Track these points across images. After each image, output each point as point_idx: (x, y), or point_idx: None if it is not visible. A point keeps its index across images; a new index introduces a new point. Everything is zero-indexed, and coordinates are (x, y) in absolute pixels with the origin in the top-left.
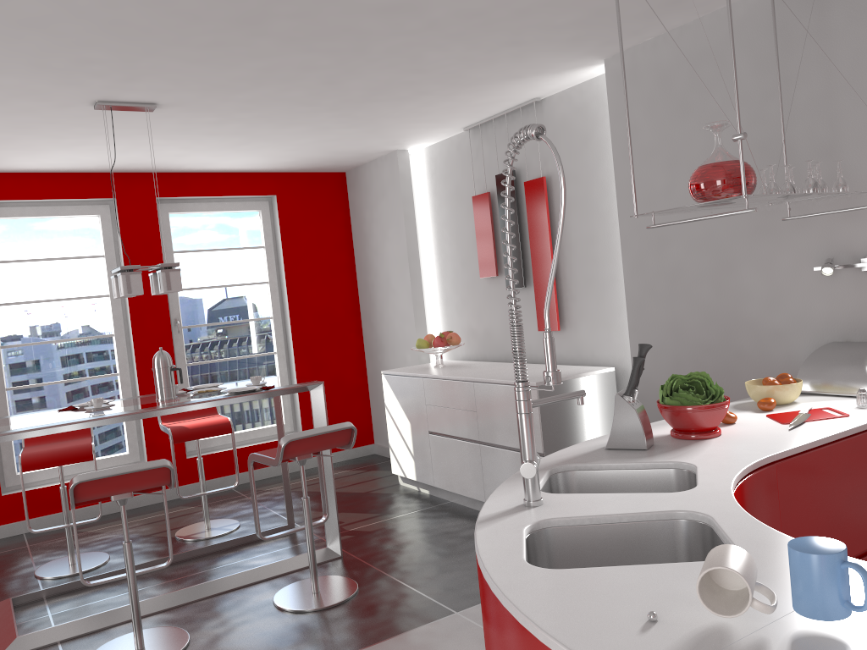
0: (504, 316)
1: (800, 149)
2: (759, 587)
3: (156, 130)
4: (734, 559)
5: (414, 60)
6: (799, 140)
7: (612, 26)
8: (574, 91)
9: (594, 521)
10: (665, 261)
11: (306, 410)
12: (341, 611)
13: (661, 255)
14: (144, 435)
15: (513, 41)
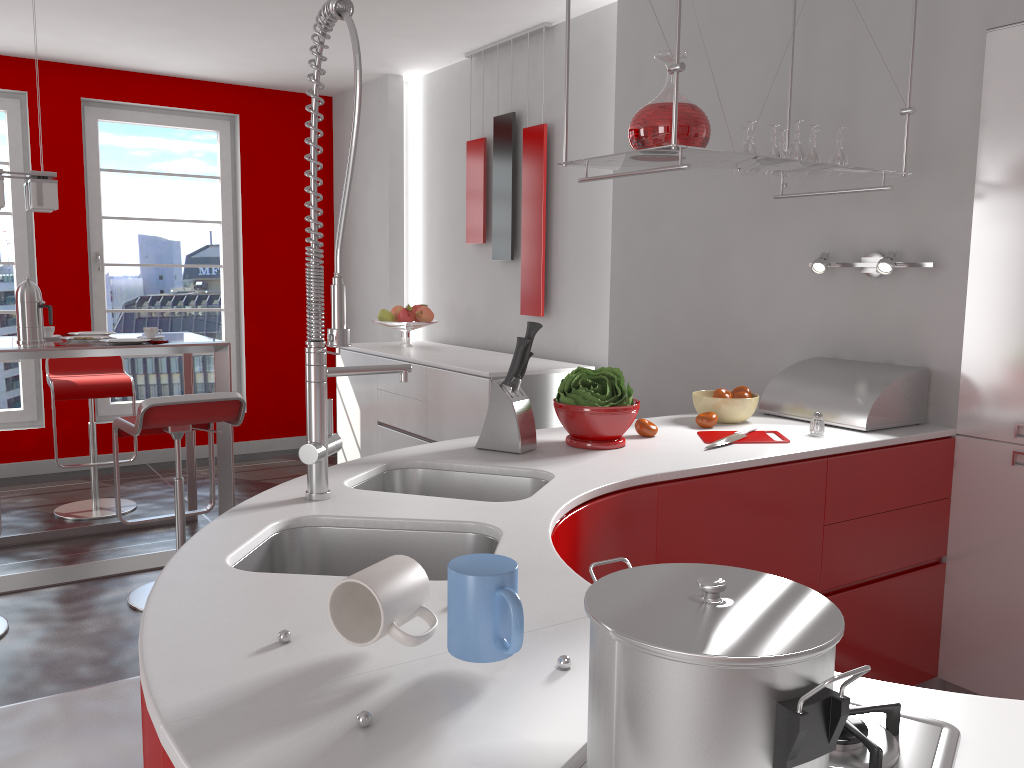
0: (488, 293)
1: (815, 113)
2: (424, 613)
3: (59, 4)
4: (386, 572)
5: None
6: (816, 101)
7: None
8: (589, 19)
9: (370, 525)
10: (657, 240)
11: (253, 383)
12: None
13: (653, 232)
14: (43, 390)
15: None
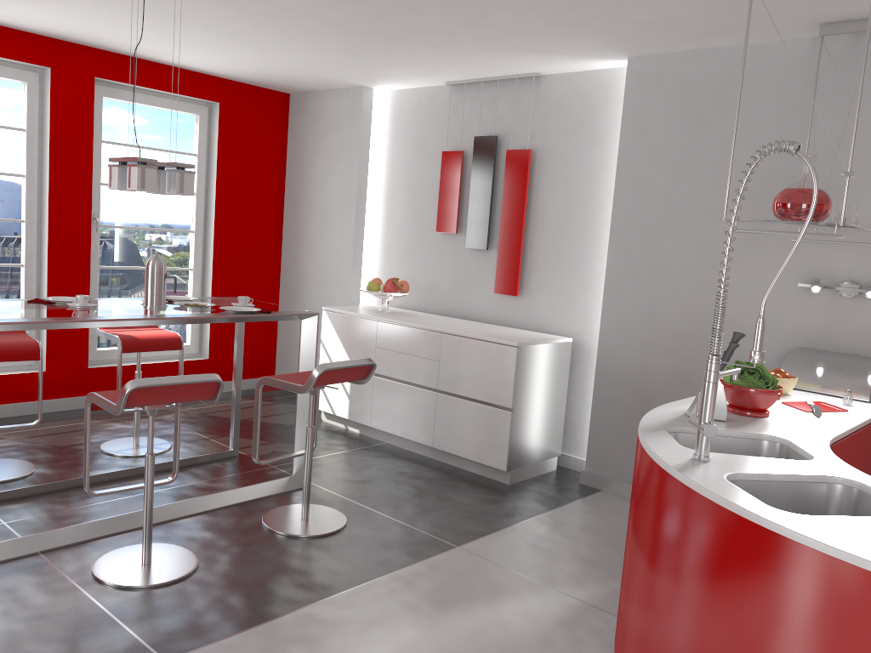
0: (454, 272)
1: None
2: None
3: (155, 10)
4: None
5: (480, 15)
6: None
7: (666, 33)
8: (578, 77)
9: (768, 478)
10: (654, 252)
11: (215, 333)
12: (342, 539)
13: (650, 246)
14: (46, 337)
15: (578, 23)
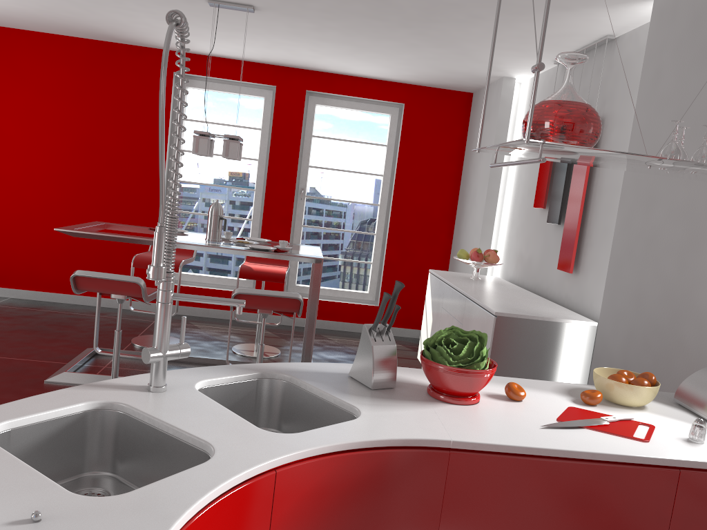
0: (543, 248)
1: None
2: None
3: (276, 31)
4: None
5: None
6: None
7: None
8: (642, 31)
9: (151, 422)
10: (648, 223)
11: (386, 286)
12: None
13: (647, 216)
14: None
15: None
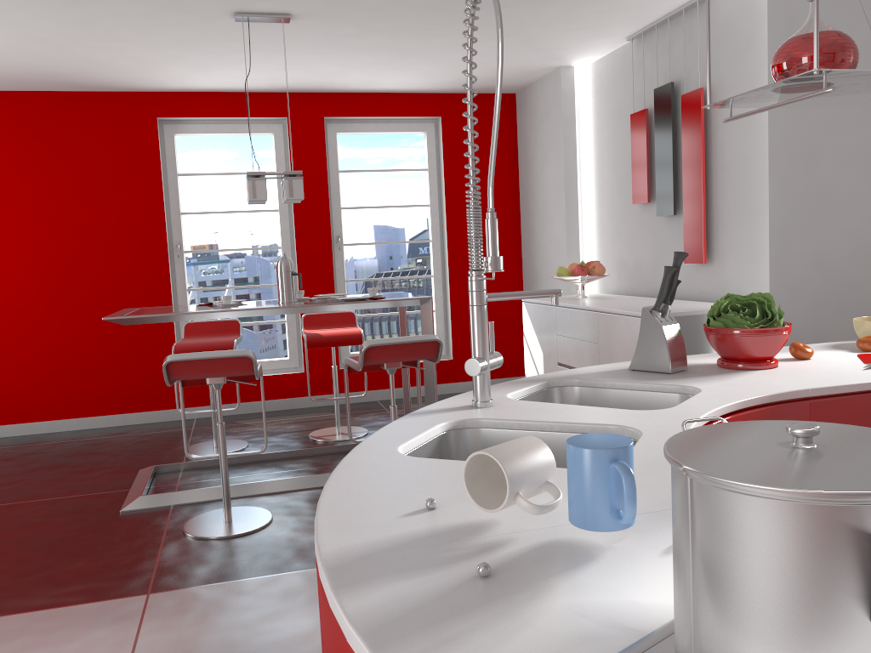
0: (654, 247)
1: None
2: (550, 488)
3: (304, 45)
4: (513, 448)
5: None
6: None
7: None
8: None
9: (524, 427)
10: (815, 180)
11: (457, 335)
12: None
13: (811, 173)
14: (302, 343)
15: None
